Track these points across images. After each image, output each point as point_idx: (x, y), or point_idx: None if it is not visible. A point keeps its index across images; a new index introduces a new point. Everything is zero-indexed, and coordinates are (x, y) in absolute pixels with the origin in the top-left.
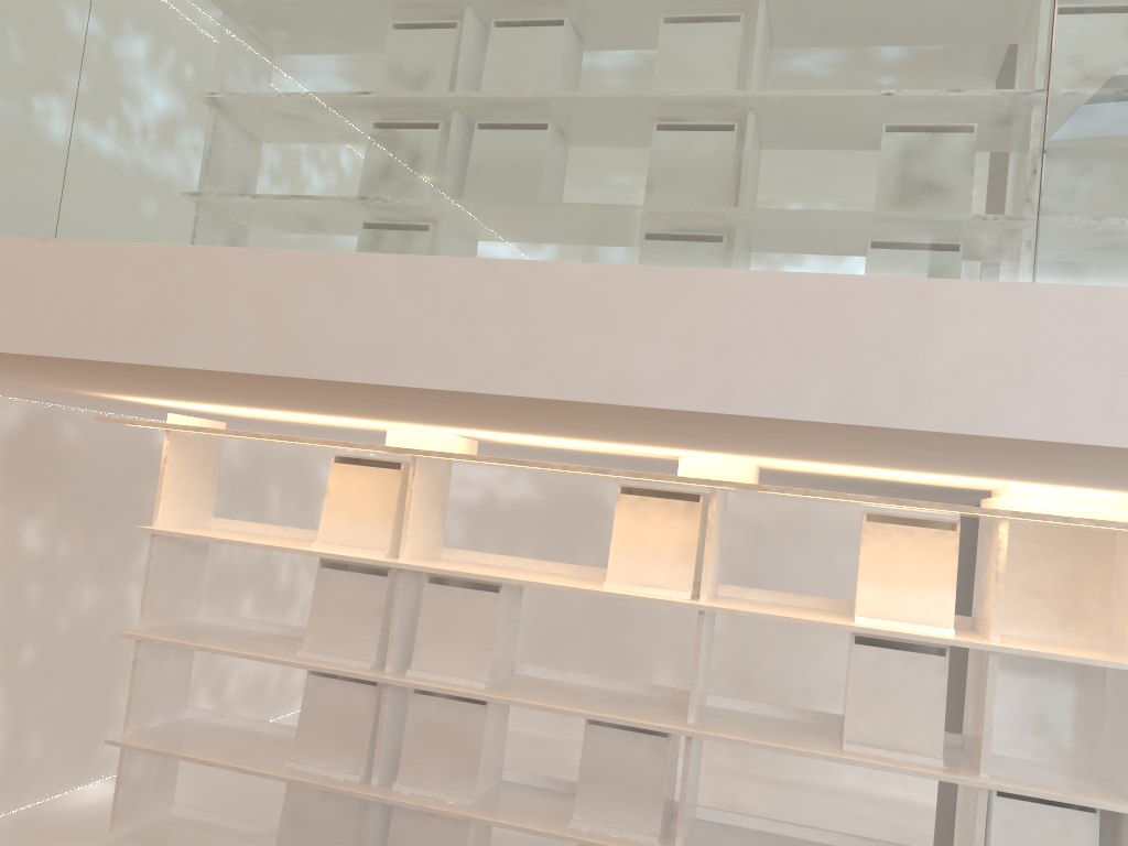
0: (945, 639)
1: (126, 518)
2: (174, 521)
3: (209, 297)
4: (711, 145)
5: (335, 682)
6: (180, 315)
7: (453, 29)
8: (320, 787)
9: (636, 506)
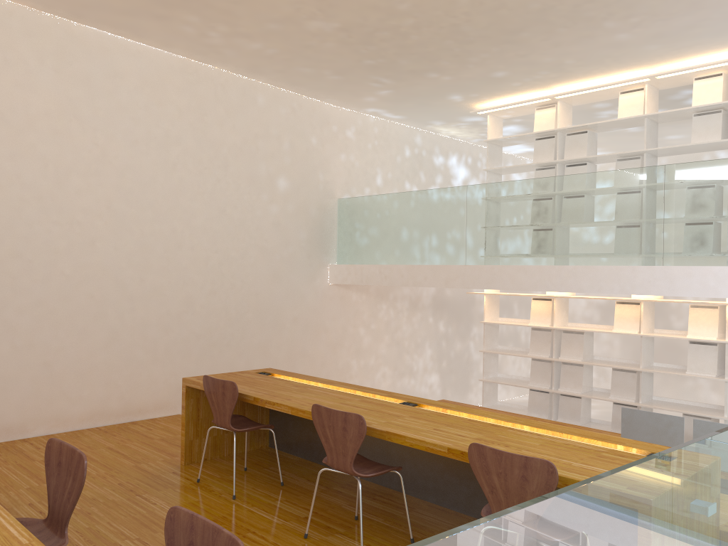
0: (709, 340)
1: (466, 319)
2: (489, 319)
3: (500, 275)
4: (597, 237)
5: (539, 362)
6: (494, 279)
7: (543, 214)
8: (537, 389)
9: (620, 307)
